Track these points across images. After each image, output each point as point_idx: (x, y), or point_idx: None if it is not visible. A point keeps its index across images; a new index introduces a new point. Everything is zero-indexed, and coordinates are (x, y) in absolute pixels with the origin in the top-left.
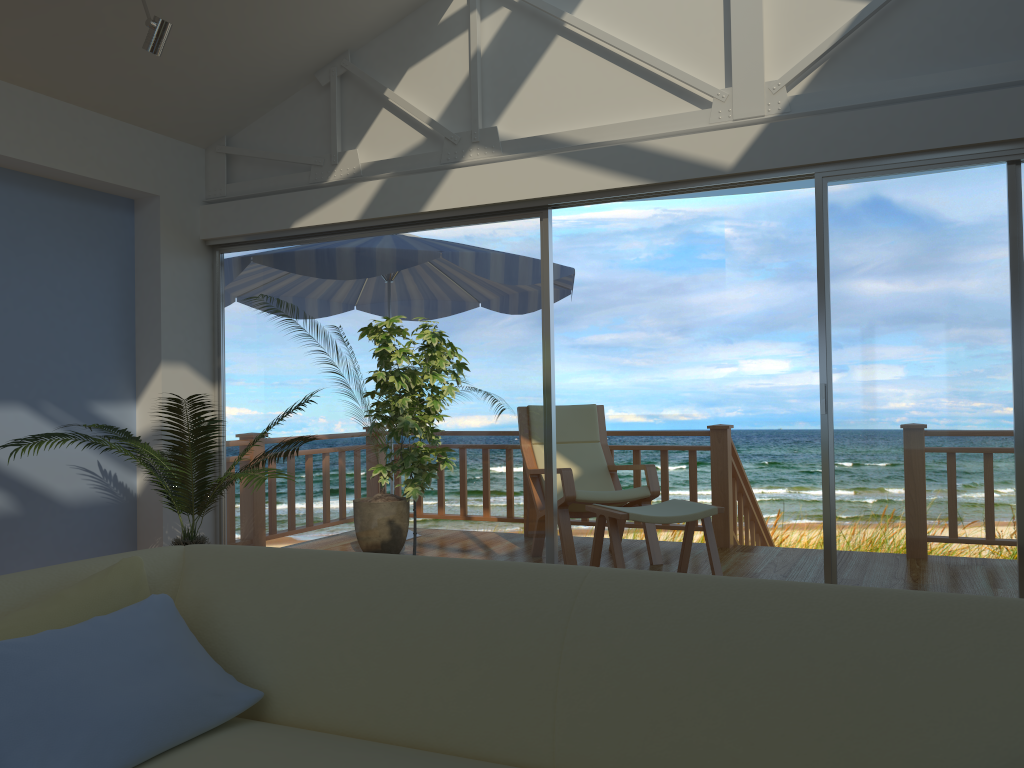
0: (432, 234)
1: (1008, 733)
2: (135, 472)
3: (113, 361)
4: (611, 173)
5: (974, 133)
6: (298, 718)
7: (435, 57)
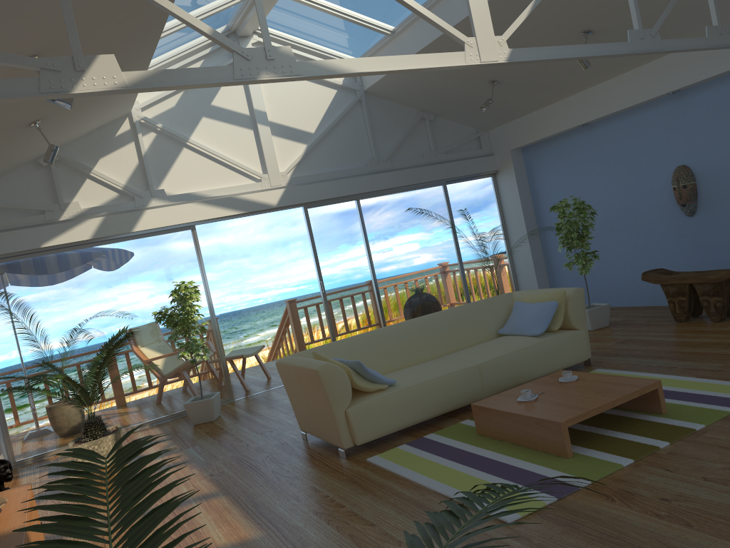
0: (131, 242)
1: (496, 318)
2: None
3: None
4: (228, 209)
5: (349, 191)
6: None
7: (116, 153)
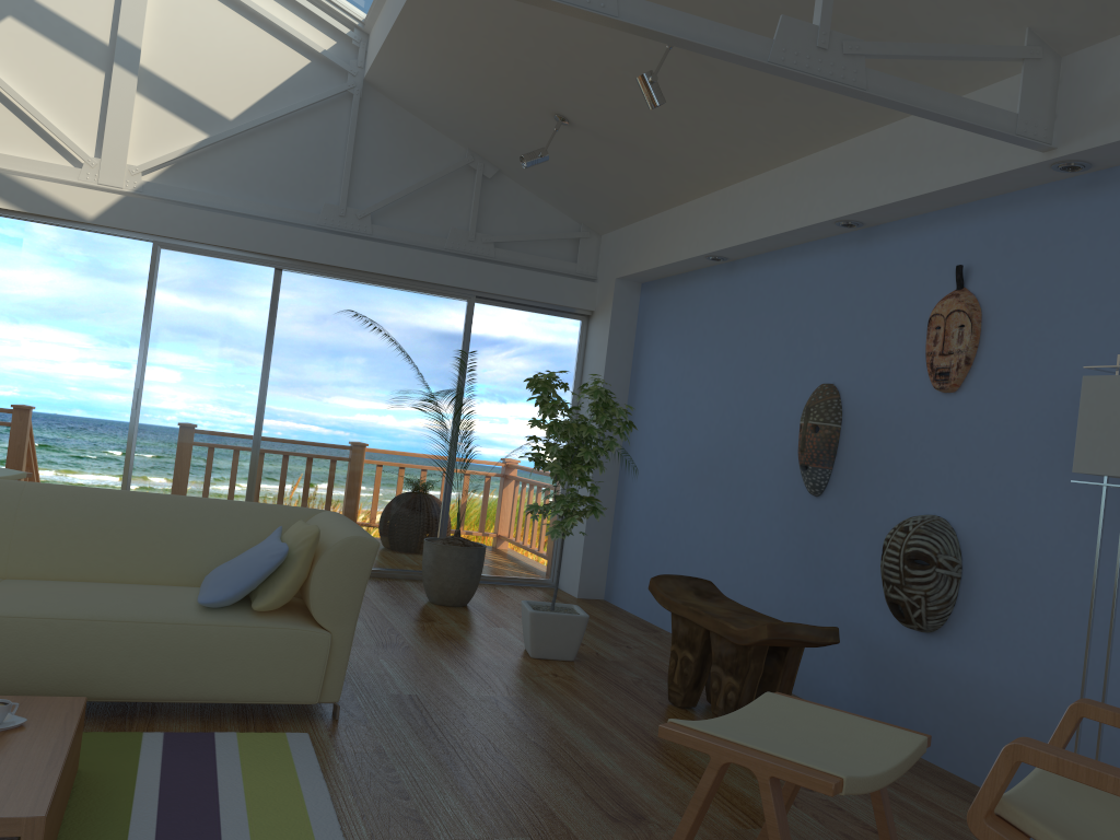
0: None
1: (226, 546)
2: None
3: None
4: None
5: (259, 246)
6: None
7: None
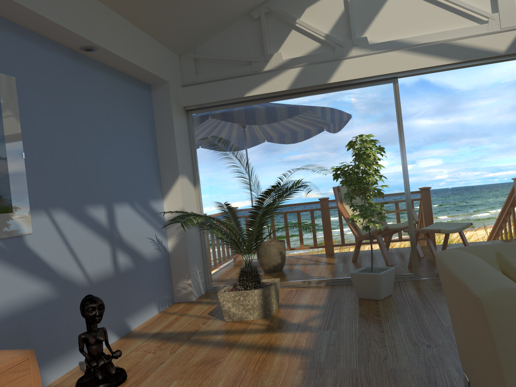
0: (328, 95)
1: None
2: (167, 239)
3: (153, 177)
4: (438, 57)
5: None
6: None
7: (322, 1)
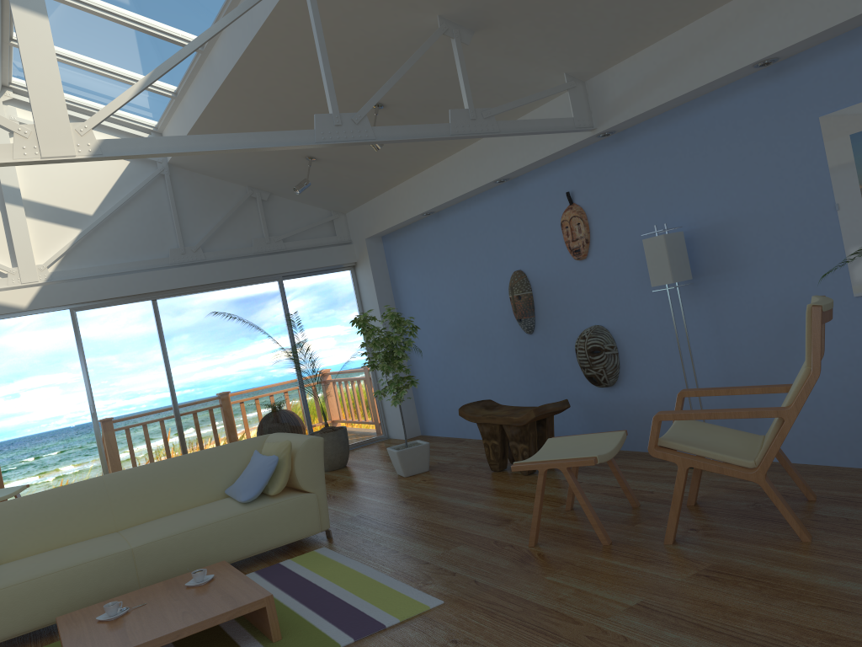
0: None
1: (228, 472)
2: None
3: None
4: None
5: (138, 289)
6: (8, 561)
7: None
